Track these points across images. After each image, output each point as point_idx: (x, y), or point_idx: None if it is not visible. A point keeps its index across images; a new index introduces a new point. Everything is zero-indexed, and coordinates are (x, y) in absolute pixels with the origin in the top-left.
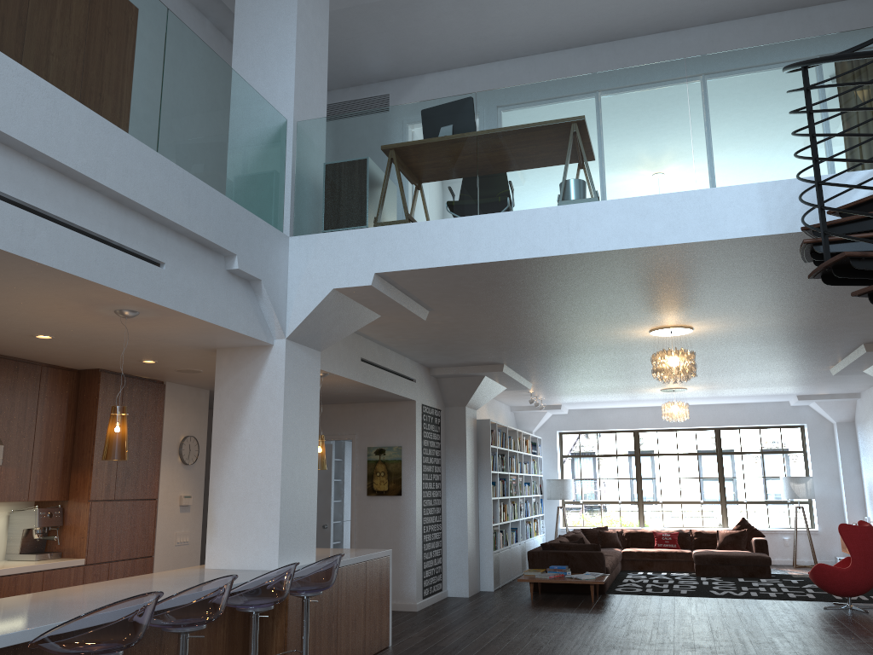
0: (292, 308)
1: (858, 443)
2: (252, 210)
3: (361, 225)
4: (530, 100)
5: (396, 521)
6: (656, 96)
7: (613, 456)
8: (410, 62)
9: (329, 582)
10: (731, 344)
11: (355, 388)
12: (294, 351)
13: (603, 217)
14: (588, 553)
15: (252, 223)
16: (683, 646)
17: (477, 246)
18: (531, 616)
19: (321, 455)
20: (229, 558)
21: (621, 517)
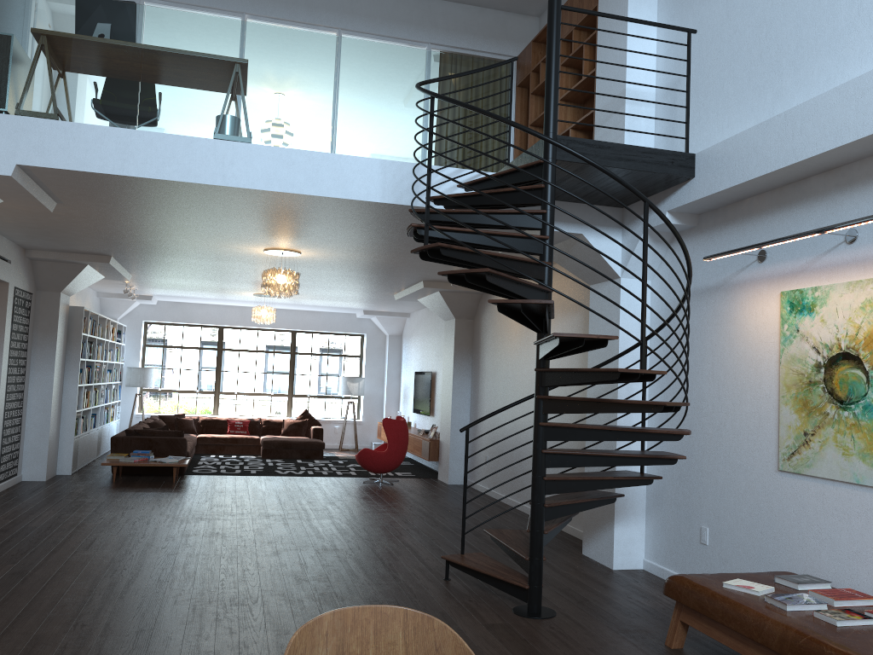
0: None
1: (402, 352)
2: None
3: (3, 110)
4: (200, 31)
5: None
6: (313, 63)
7: (197, 349)
8: None
9: None
10: (326, 268)
11: None
12: None
13: (255, 159)
14: (172, 439)
15: None
16: (259, 515)
17: (134, 160)
18: (118, 496)
19: None
20: None
21: (198, 405)
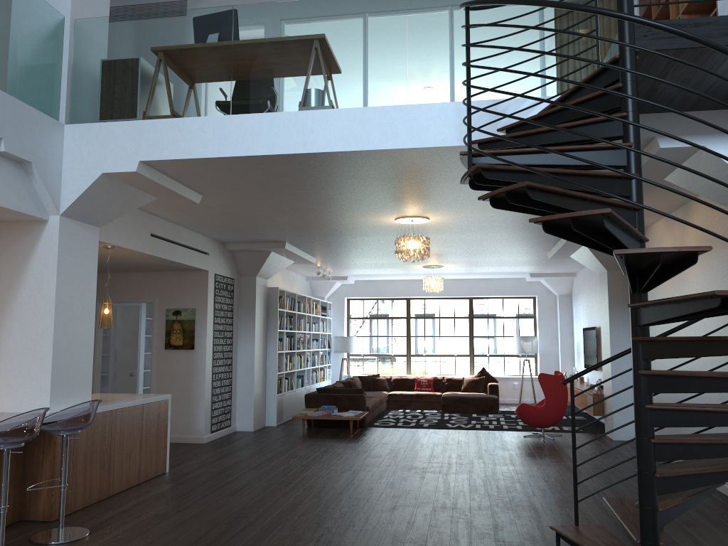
0: (66, 188)
1: (572, 311)
2: (23, 98)
3: (130, 118)
4: (279, 16)
5: (189, 370)
6: (382, 22)
7: (389, 318)
8: None
9: (85, 423)
10: (464, 232)
11: (148, 259)
12: (69, 227)
13: (332, 123)
14: (353, 396)
15: (22, 110)
16: (403, 467)
17: (228, 142)
18: (296, 445)
19: (108, 316)
20: (7, 403)
21: (393, 366)
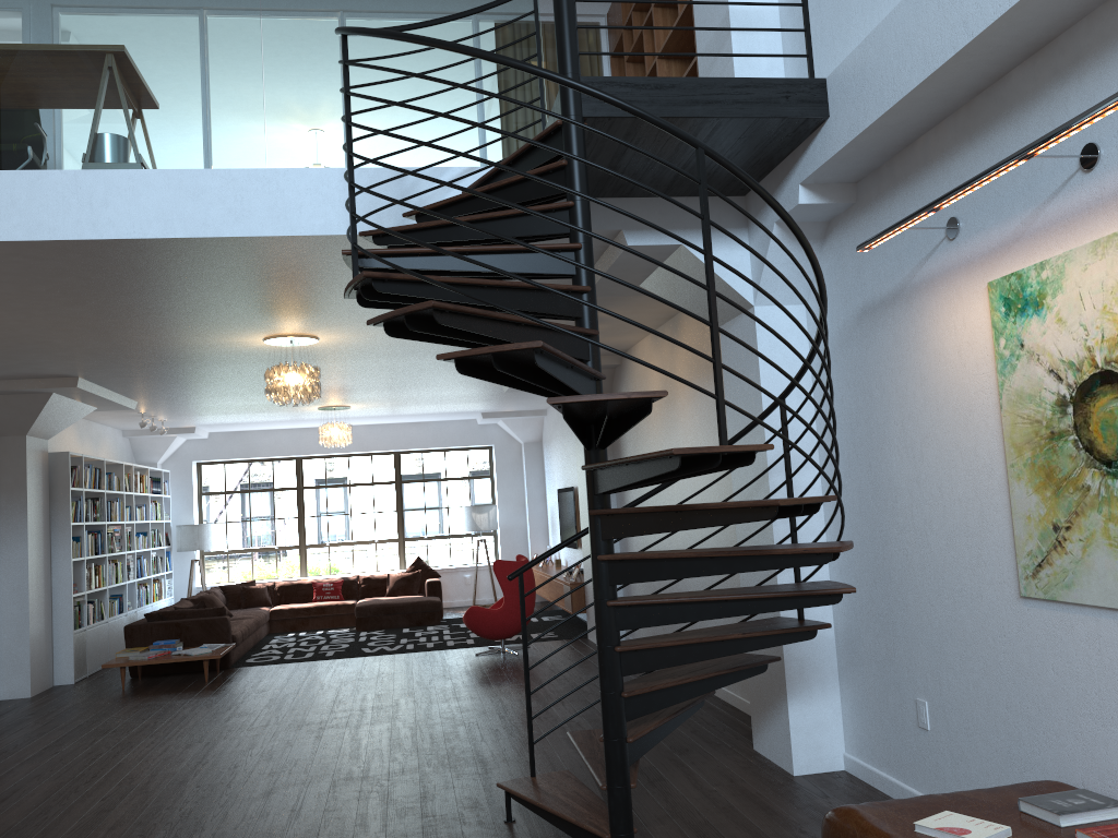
0: None
1: (544, 465)
2: None
3: None
4: (40, 10)
5: None
6: (221, 36)
7: (269, 491)
8: None
9: None
10: (375, 357)
11: None
12: None
13: (141, 192)
14: (208, 621)
15: None
16: (290, 725)
17: None
18: (110, 712)
19: None
20: None
21: (279, 566)
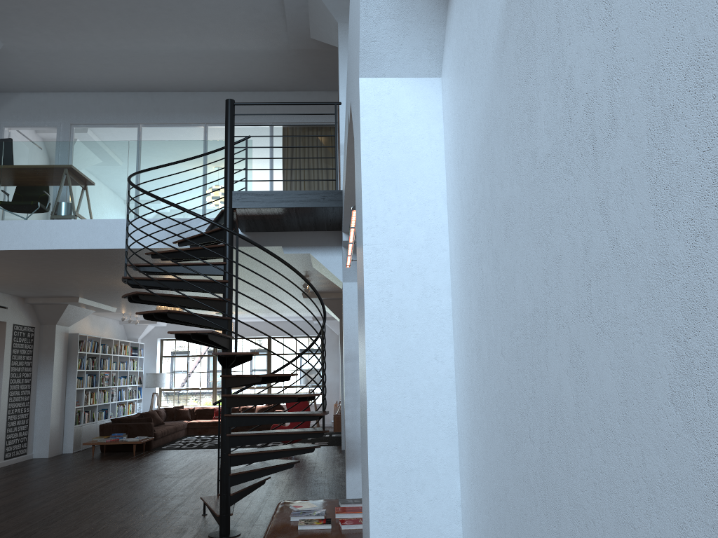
0: None
1: None
2: None
3: None
4: (37, 152)
5: None
6: (111, 161)
7: (198, 356)
8: (6, 84)
9: None
10: None
11: None
12: None
13: (71, 229)
14: (141, 424)
15: None
16: (153, 475)
17: None
18: (78, 466)
19: None
20: None
21: (201, 399)
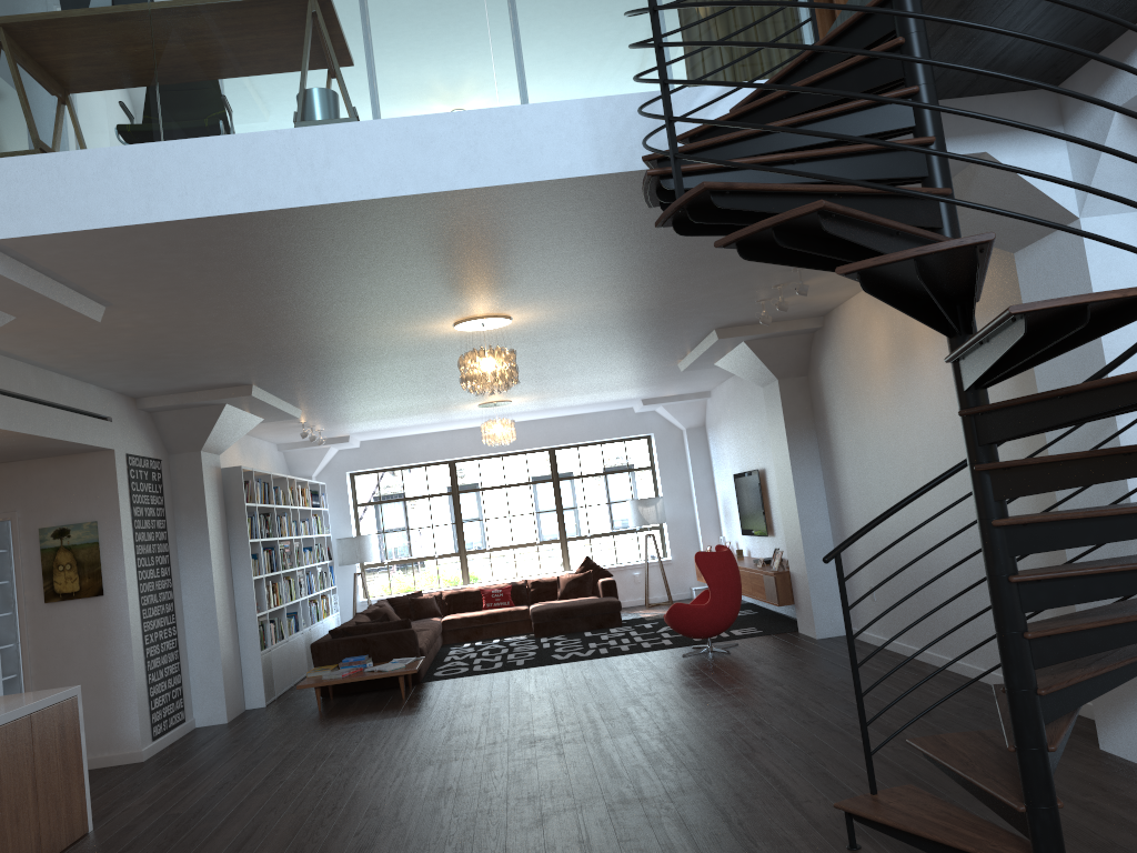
0: None
1: (710, 451)
2: None
3: None
4: None
5: (98, 635)
6: None
7: (424, 498)
8: None
9: None
10: (561, 339)
11: None
12: None
13: (365, 146)
14: (395, 634)
15: None
16: (520, 742)
17: (165, 194)
18: (317, 736)
19: None
20: None
21: (440, 575)
